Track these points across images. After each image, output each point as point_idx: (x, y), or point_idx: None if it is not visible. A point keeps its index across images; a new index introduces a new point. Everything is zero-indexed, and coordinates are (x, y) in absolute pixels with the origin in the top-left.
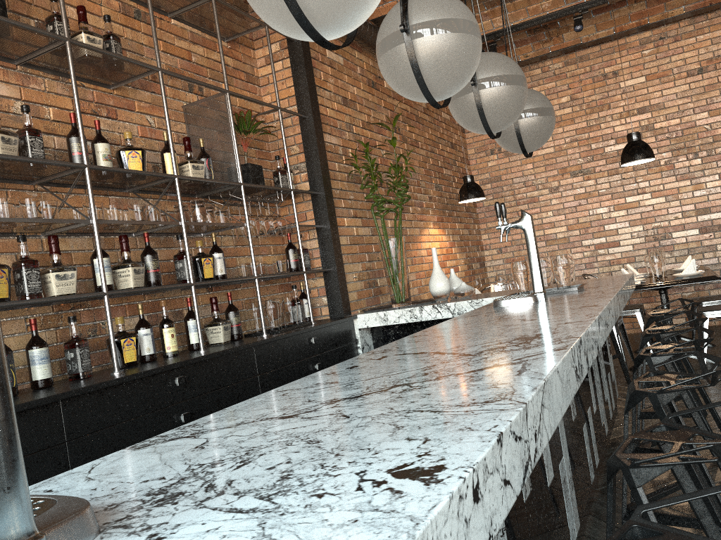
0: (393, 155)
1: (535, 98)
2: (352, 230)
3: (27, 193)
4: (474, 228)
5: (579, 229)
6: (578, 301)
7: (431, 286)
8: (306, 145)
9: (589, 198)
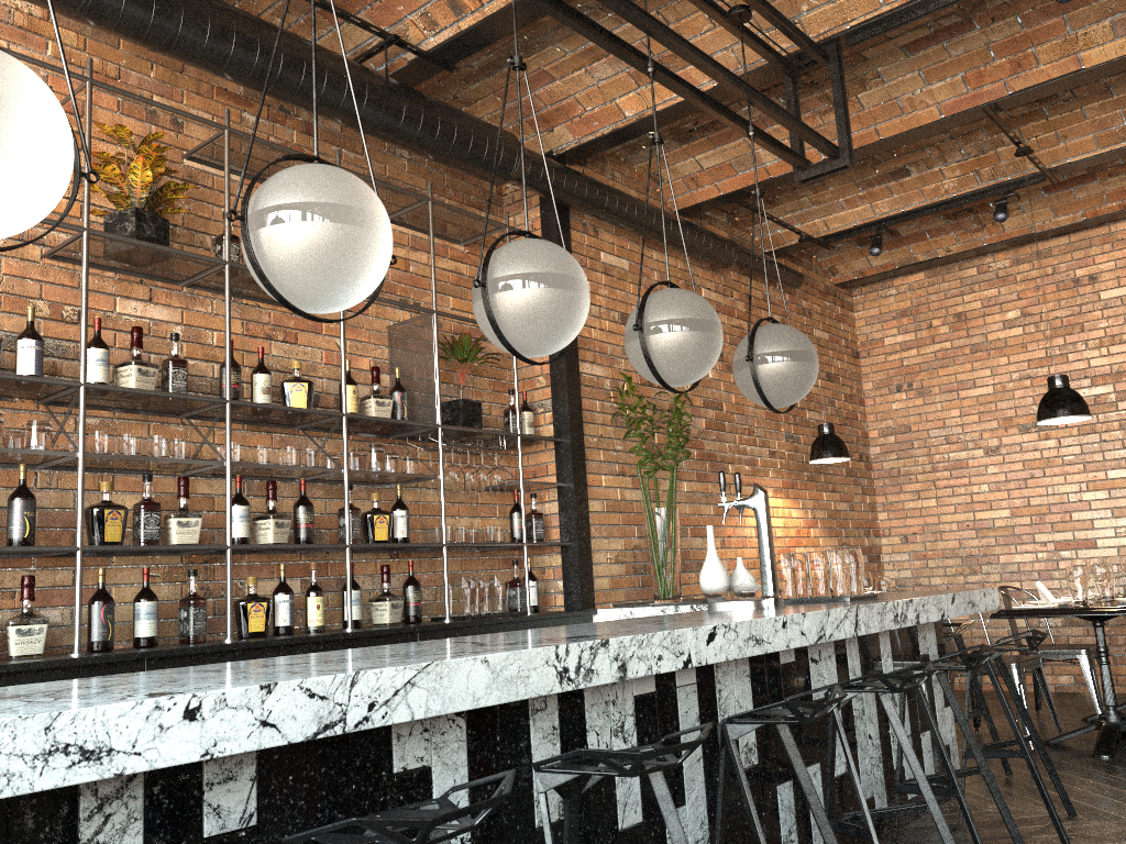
0: (706, 391)
1: (783, 337)
2: (614, 493)
3: (172, 426)
4: (862, 502)
5: (1031, 515)
6: (785, 611)
7: (700, 579)
8: (554, 377)
9: (1048, 468)
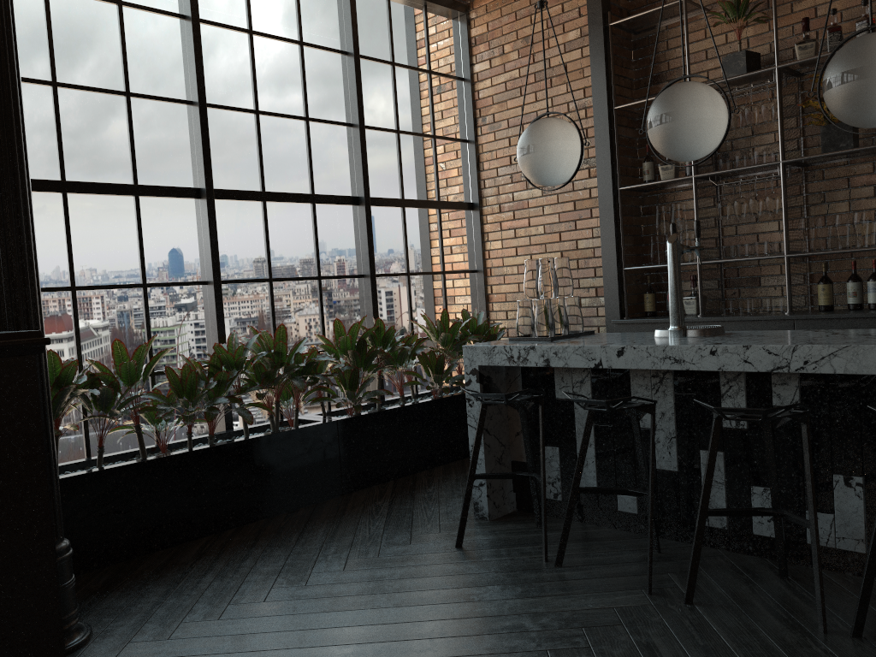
0: None
1: None
2: None
3: None
4: None
5: None
6: None
7: None
8: None
9: None
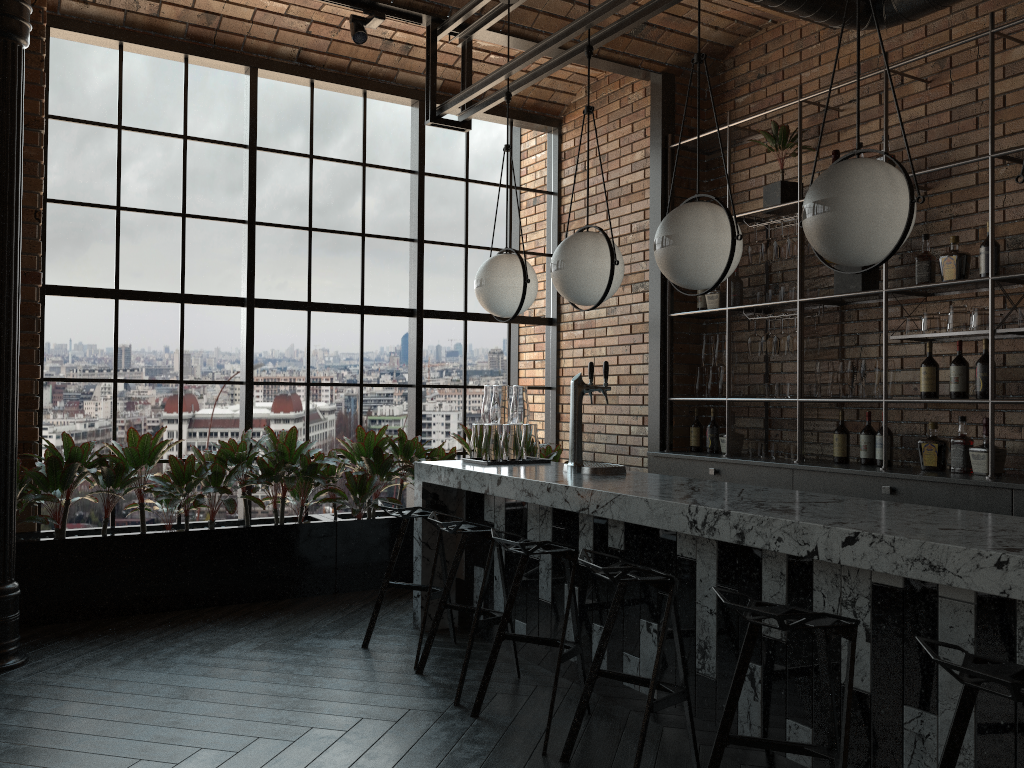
0: None
1: None
2: None
3: None
4: None
5: None
6: None
7: None
8: None
9: None
